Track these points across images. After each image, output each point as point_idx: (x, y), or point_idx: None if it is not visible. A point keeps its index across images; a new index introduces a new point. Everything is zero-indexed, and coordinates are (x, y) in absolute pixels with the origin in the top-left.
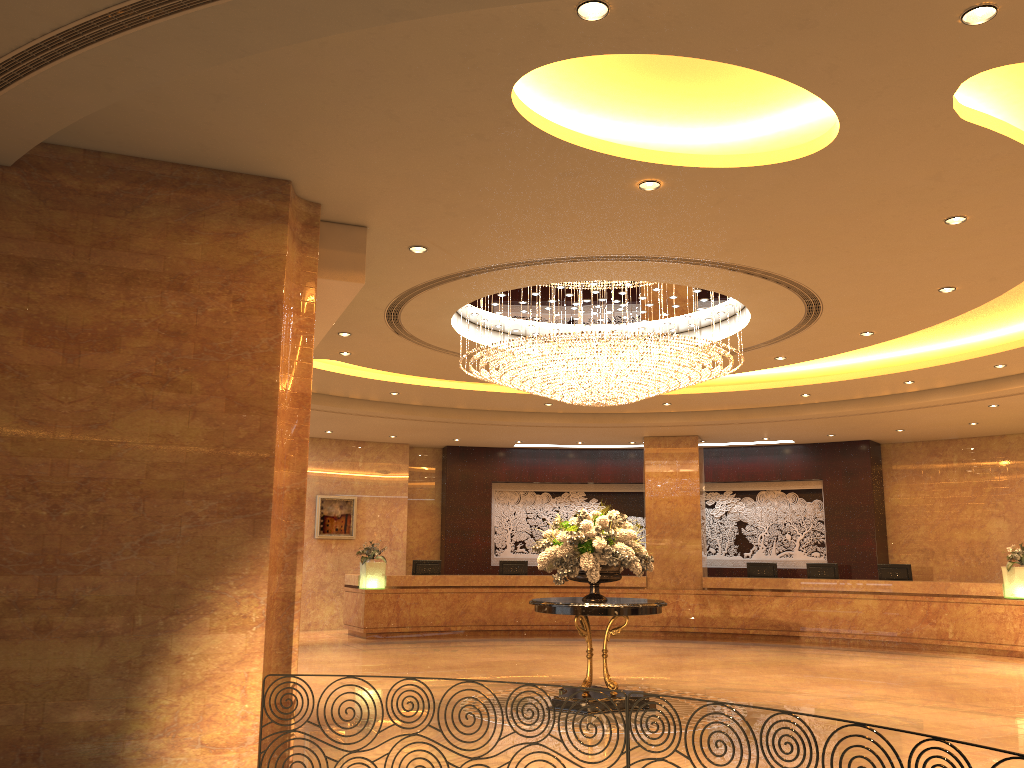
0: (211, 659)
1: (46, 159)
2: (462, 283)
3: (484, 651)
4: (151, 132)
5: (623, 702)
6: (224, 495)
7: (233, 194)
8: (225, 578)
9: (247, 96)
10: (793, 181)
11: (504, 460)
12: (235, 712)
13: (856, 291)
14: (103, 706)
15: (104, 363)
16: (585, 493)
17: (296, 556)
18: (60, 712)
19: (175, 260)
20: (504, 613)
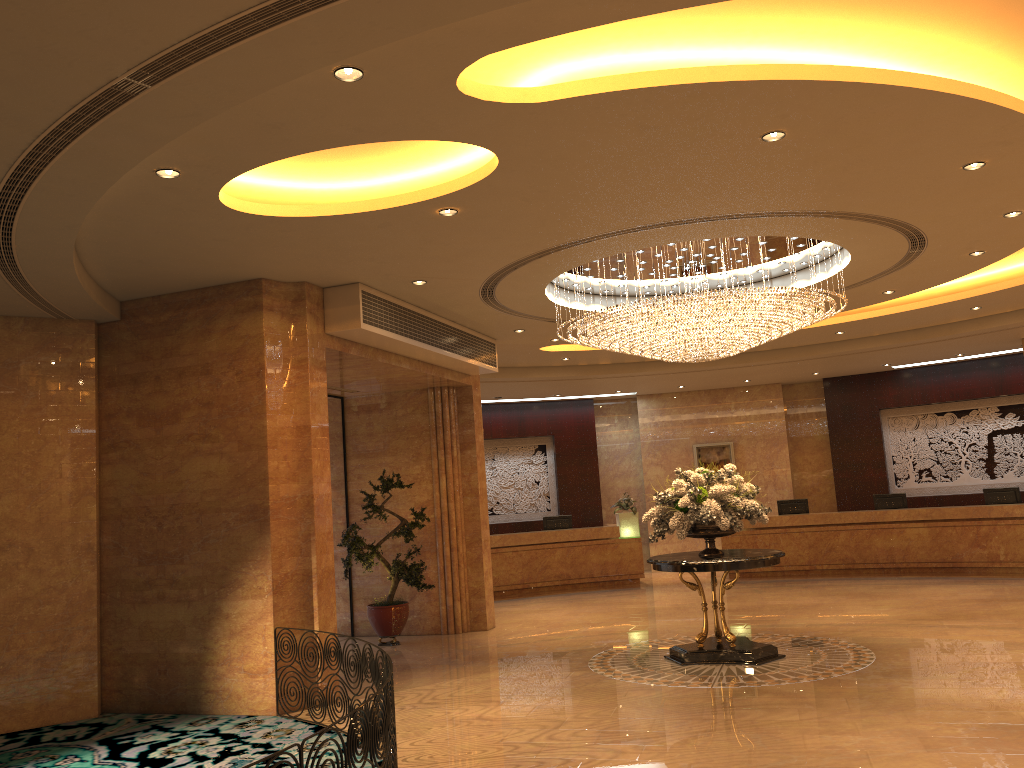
0: (244, 616)
1: (136, 309)
2: (505, 288)
3: (797, 593)
4: (156, 282)
5: (728, 655)
6: (242, 507)
7: (230, 299)
8: (247, 563)
9: (148, 257)
10: (539, 173)
11: (890, 384)
12: (260, 651)
13: (866, 197)
14: (193, 644)
15: (174, 431)
16: (1003, 407)
17: (310, 543)
18: (173, 646)
19: (203, 354)
20: (874, 550)
